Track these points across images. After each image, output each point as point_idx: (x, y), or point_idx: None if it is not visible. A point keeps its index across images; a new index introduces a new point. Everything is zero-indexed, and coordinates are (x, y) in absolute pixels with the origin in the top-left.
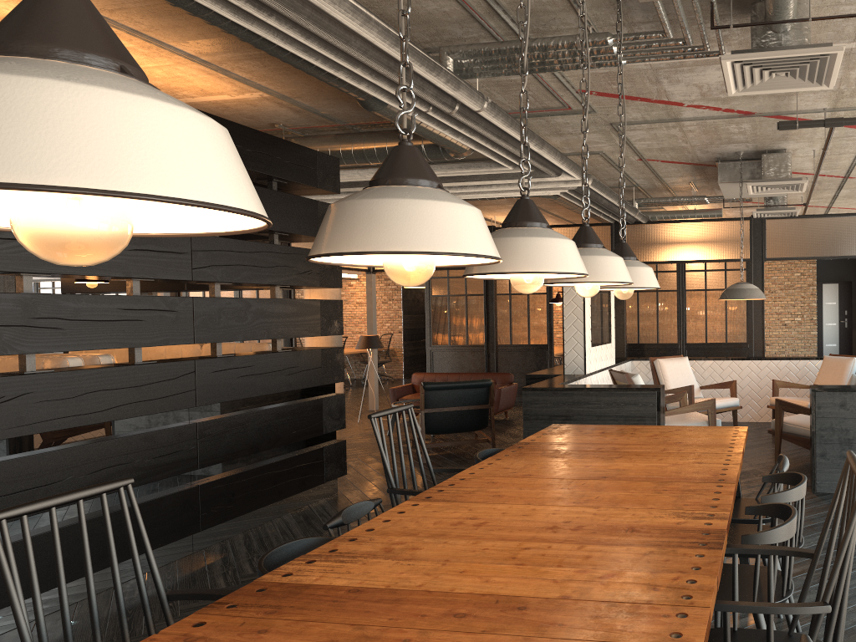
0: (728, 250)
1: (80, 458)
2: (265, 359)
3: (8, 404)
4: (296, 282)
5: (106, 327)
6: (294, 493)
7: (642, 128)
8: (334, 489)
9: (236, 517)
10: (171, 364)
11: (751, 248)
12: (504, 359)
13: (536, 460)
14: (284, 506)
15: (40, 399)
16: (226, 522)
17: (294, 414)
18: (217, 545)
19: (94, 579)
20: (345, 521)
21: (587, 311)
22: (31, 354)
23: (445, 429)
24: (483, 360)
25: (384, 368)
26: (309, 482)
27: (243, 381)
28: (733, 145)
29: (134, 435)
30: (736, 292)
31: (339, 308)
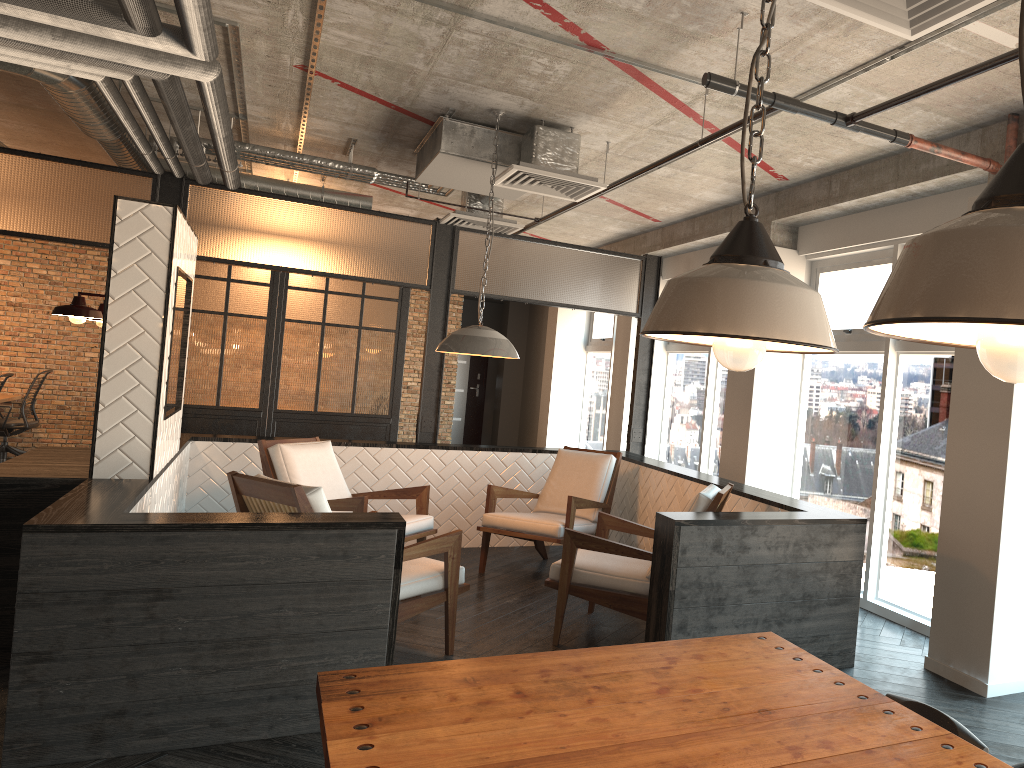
0: (392, 266)
1: None
2: None
3: None
4: None
5: None
6: None
7: (376, 2)
8: None
9: None
10: None
11: (433, 270)
12: None
13: None
14: None
15: None
16: None
17: None
18: None
19: None
20: None
21: (167, 344)
22: None
23: None
24: None
25: None
26: None
27: None
28: (501, 96)
29: None
30: (478, 343)
31: None
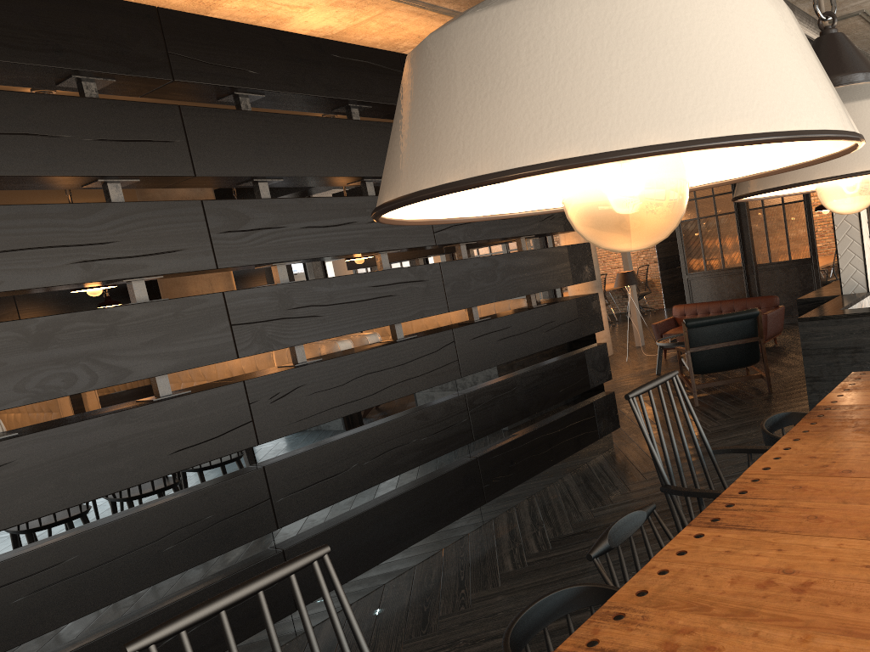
0: None
1: (361, 445)
2: (521, 317)
3: (284, 400)
4: (539, 230)
5: (361, 307)
6: (571, 453)
7: None
8: (610, 443)
9: (518, 484)
10: (430, 337)
11: None
12: (764, 279)
13: (849, 439)
14: (563, 468)
15: (313, 391)
16: (509, 490)
17: (558, 371)
18: (505, 514)
19: (396, 560)
20: (613, 544)
21: (862, 215)
22: (299, 345)
23: (713, 368)
24: (742, 283)
25: (645, 299)
26: (584, 440)
27: (503, 344)
28: None
29: (407, 415)
30: None
31: (588, 252)
